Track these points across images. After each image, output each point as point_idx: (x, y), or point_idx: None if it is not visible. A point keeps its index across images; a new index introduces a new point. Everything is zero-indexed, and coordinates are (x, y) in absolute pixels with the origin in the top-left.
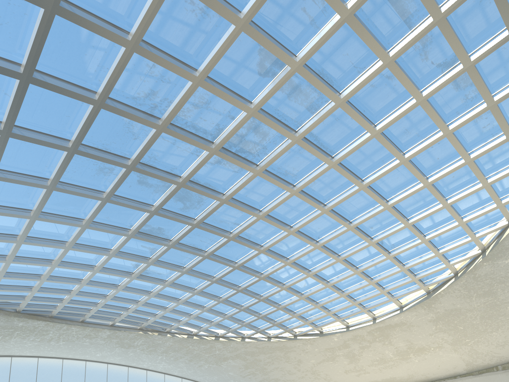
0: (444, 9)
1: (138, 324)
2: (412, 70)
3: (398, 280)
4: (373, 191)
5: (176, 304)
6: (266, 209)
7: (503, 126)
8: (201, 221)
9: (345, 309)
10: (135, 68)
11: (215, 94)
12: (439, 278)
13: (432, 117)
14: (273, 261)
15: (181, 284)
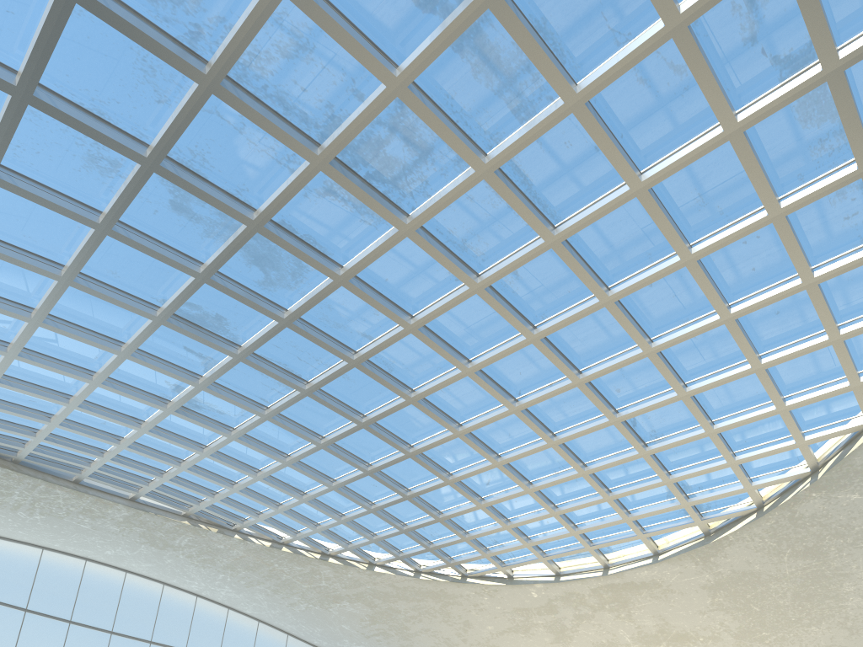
0: None
1: (182, 506)
2: (723, 61)
3: (657, 502)
4: (625, 314)
5: (252, 479)
6: (423, 314)
7: None
8: (297, 314)
9: (557, 541)
10: None
11: (320, 24)
12: (730, 510)
13: (751, 174)
14: (434, 425)
15: (262, 441)
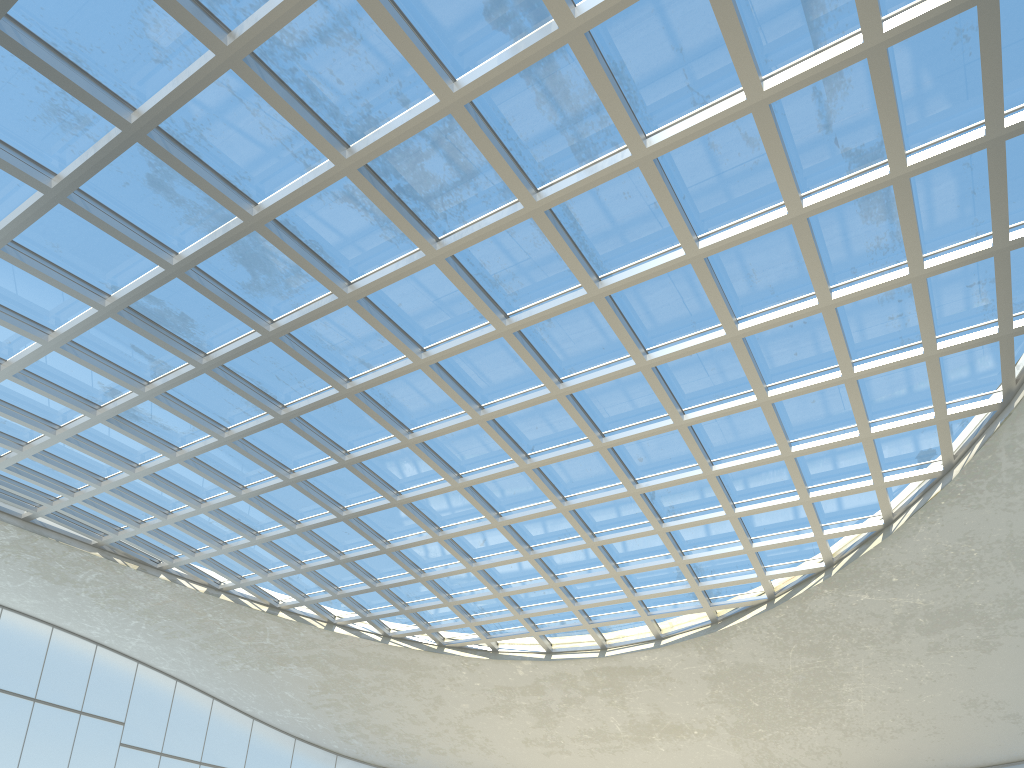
0: (889, 27)
1: (94, 534)
2: (796, 143)
3: (666, 583)
4: (660, 382)
5: (194, 511)
6: (437, 350)
7: (925, 326)
8: (286, 329)
9: (553, 614)
10: None
11: (376, 20)
12: (740, 598)
13: (808, 261)
14: (429, 473)
15: (213, 467)
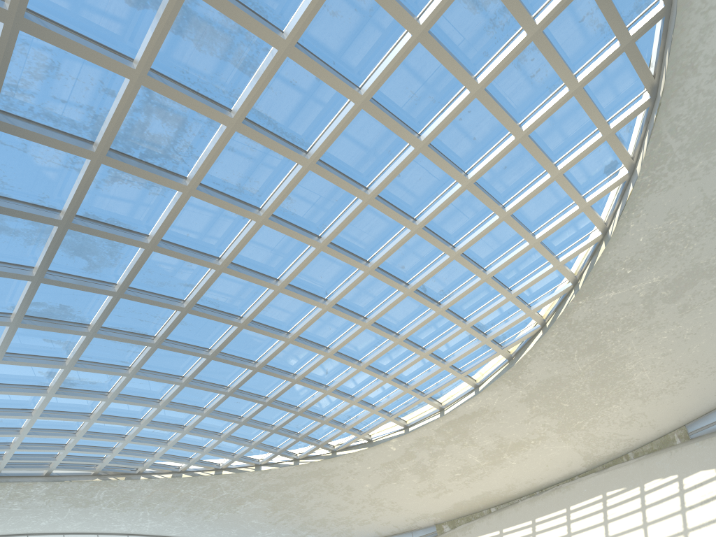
0: None
1: (90, 467)
2: None
3: (463, 346)
4: (386, 205)
5: (138, 428)
6: (227, 254)
7: (560, 69)
8: (125, 285)
9: (397, 400)
10: None
11: (57, 45)
12: (521, 334)
13: (446, 63)
14: (268, 340)
15: (135, 395)
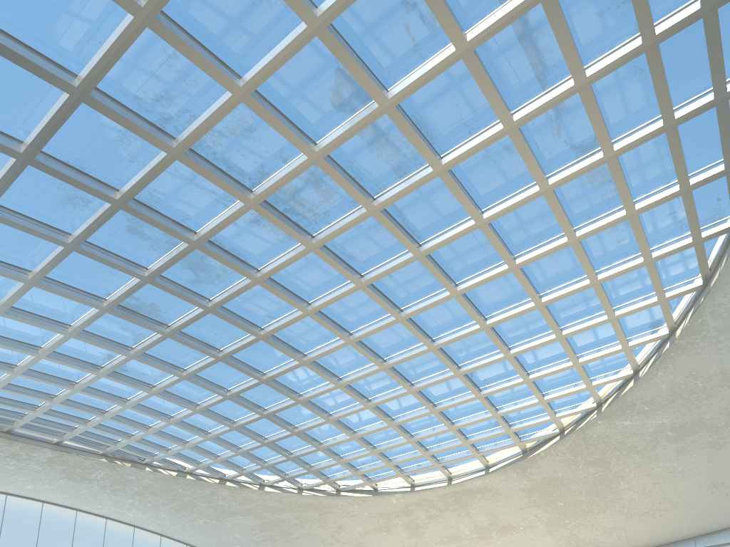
0: (590, 73)
1: (101, 447)
2: (539, 146)
3: (488, 430)
4: (468, 302)
5: (166, 424)
6: (318, 303)
7: (642, 244)
8: (220, 304)
9: (412, 460)
10: (145, 53)
11: (264, 119)
12: (540, 433)
13: (557, 215)
14: (319, 379)
15: (176, 394)
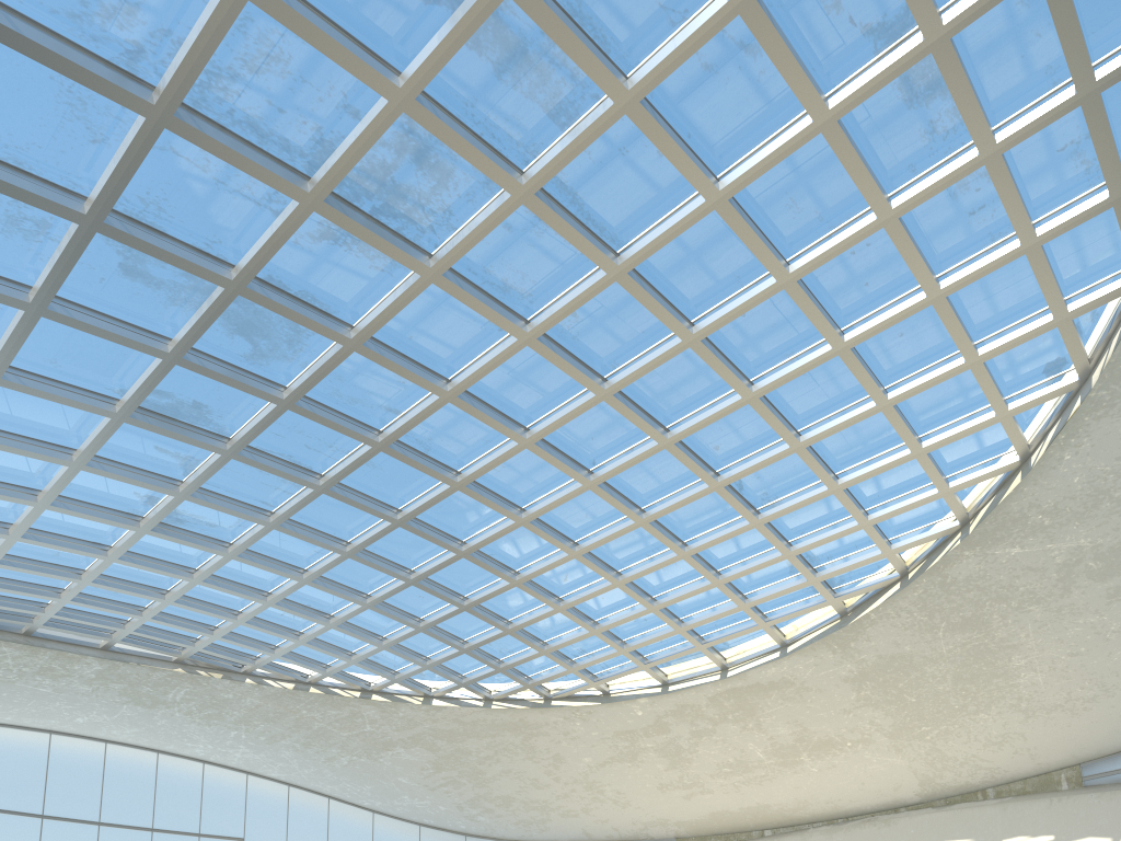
0: None
1: (172, 650)
2: (804, 35)
3: (778, 581)
4: (715, 354)
5: (261, 606)
6: (462, 377)
7: (1014, 212)
8: (300, 393)
9: (660, 641)
10: None
11: (296, 31)
12: (868, 581)
13: (852, 171)
14: (489, 514)
15: (269, 555)
